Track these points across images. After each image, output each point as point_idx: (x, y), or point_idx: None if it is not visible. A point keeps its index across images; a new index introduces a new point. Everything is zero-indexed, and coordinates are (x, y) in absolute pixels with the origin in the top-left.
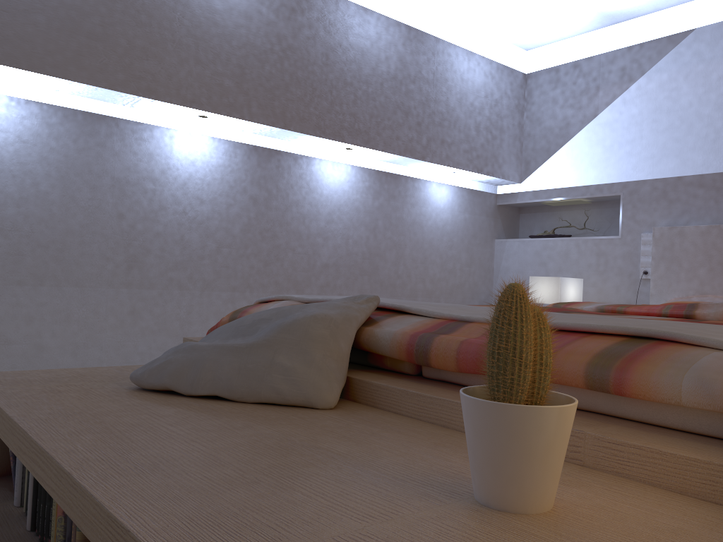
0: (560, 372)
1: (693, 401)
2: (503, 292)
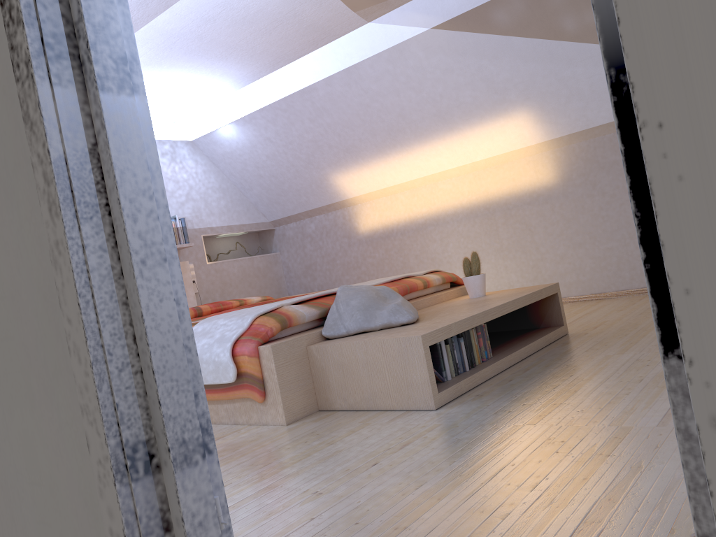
0: (419, 286)
1: (437, 283)
2: (474, 253)
